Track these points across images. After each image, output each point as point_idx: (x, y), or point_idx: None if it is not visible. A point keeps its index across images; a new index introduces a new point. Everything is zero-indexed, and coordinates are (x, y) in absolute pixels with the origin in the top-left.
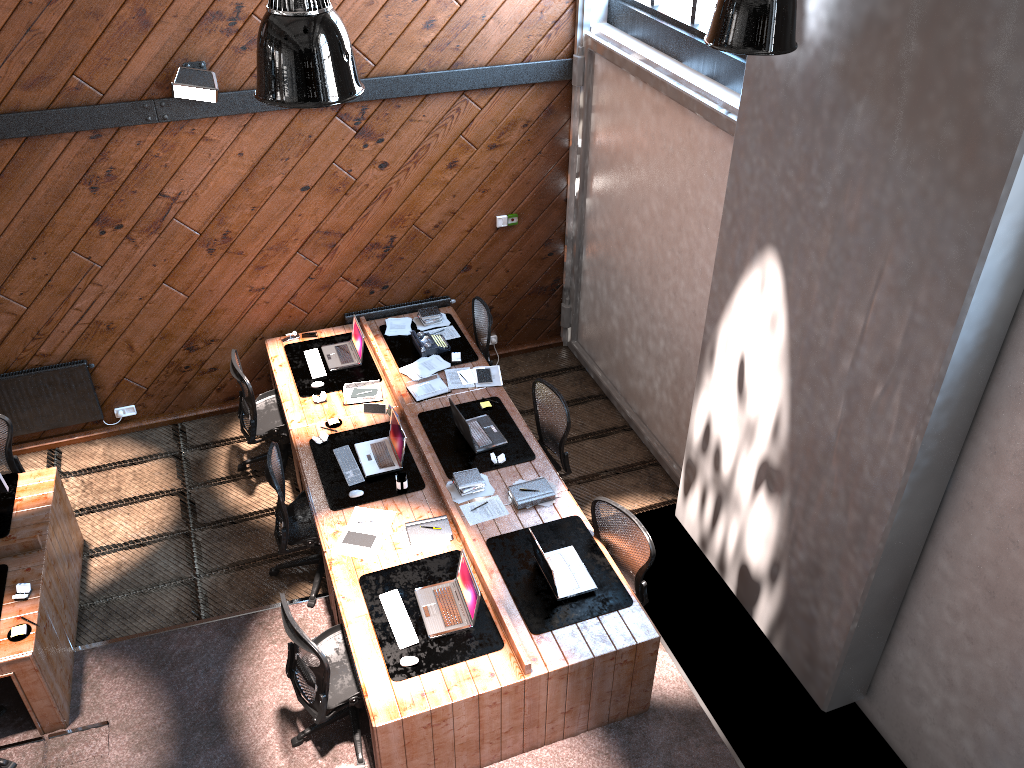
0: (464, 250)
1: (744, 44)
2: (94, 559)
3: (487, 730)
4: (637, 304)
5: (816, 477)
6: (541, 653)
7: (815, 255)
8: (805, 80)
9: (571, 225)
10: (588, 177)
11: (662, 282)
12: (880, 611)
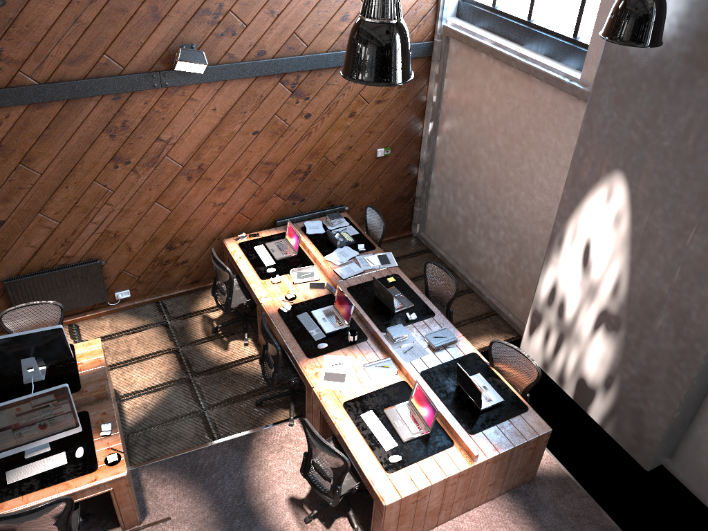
0: (355, 173)
1: (635, 40)
2: (125, 402)
3: (446, 501)
4: (480, 207)
5: (650, 320)
6: (479, 446)
7: (657, 176)
8: (655, 62)
9: (424, 154)
10: (439, 122)
11: (504, 193)
12: (692, 404)
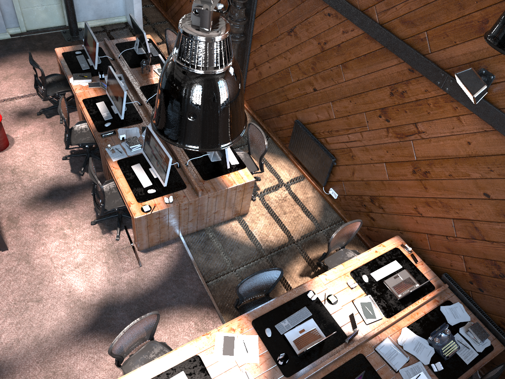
0: None
1: None
2: (236, 222)
3: None
4: None
5: None
6: None
7: None
8: None
9: None
10: None
11: None
12: None
